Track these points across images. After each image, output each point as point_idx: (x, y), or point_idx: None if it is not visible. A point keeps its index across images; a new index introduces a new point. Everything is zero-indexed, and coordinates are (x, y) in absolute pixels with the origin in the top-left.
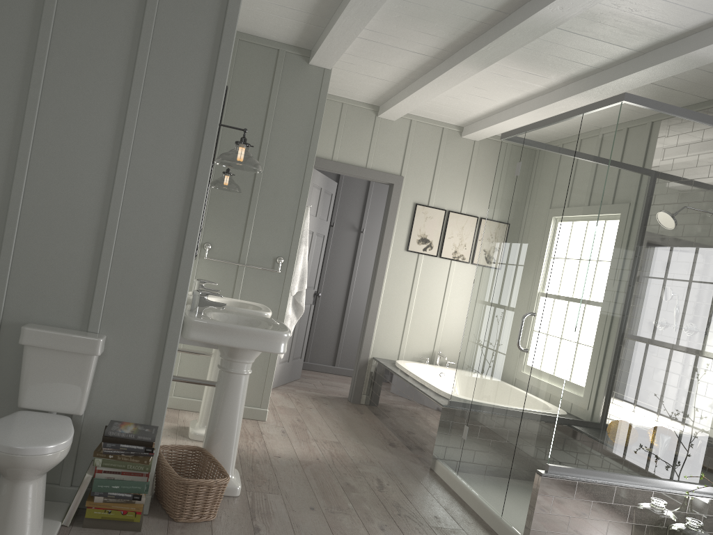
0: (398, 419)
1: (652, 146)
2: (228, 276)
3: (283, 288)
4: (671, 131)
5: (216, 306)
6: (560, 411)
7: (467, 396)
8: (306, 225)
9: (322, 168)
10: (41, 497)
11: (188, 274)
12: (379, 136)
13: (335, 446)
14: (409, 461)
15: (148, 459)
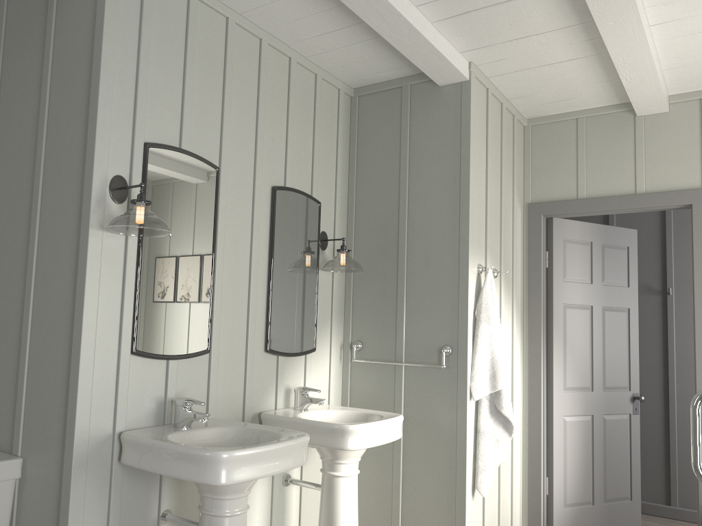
0: None
1: None
2: (386, 380)
3: (457, 390)
4: None
5: (196, 418)
6: None
7: None
8: (485, 295)
9: (565, 215)
10: None
11: (76, 376)
12: (647, 142)
13: None
14: None
15: None
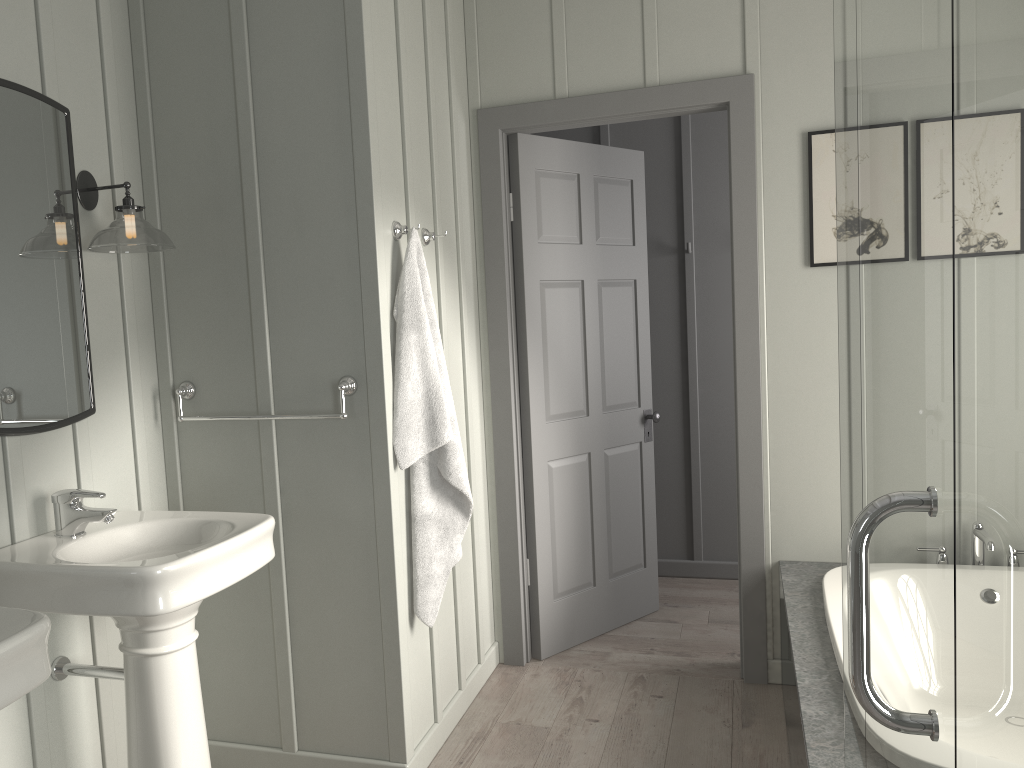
0: None
1: None
2: (246, 449)
3: (372, 455)
4: None
5: None
6: None
7: None
8: (410, 278)
9: (537, 128)
10: None
11: None
12: None
13: None
14: None
15: None
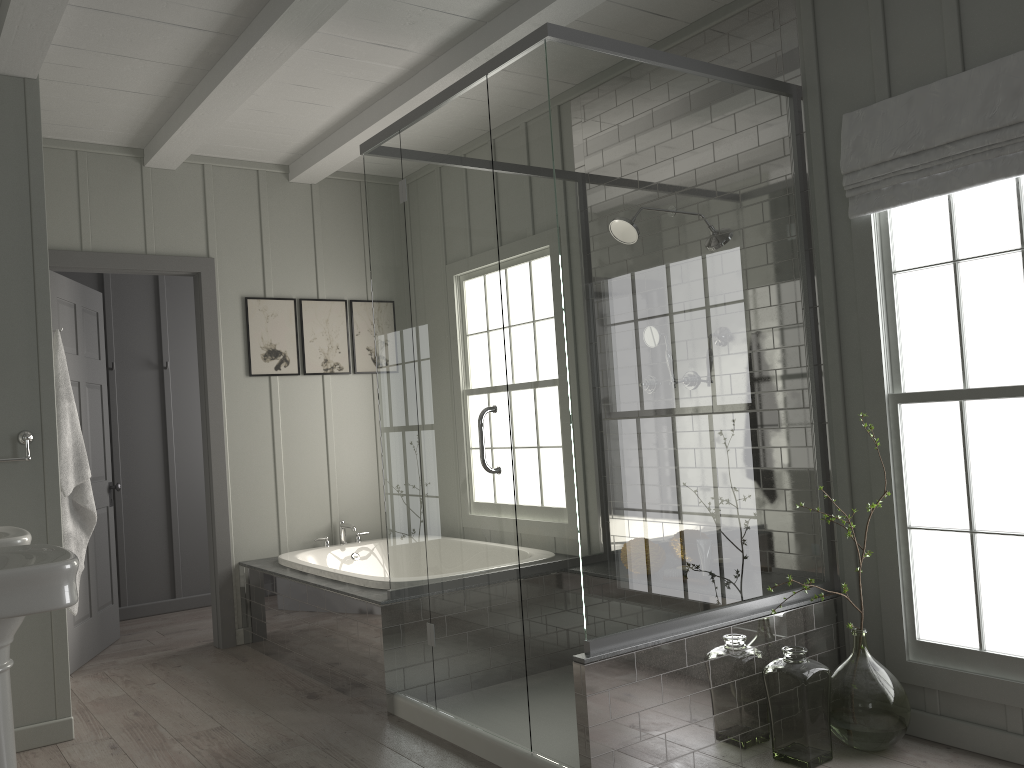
0: (310, 649)
1: (601, 105)
2: None
3: (46, 487)
4: (620, 79)
5: None
6: (582, 549)
7: (418, 575)
8: (62, 364)
9: (67, 268)
10: None
11: None
12: (155, 198)
13: (219, 737)
14: (350, 714)
15: None
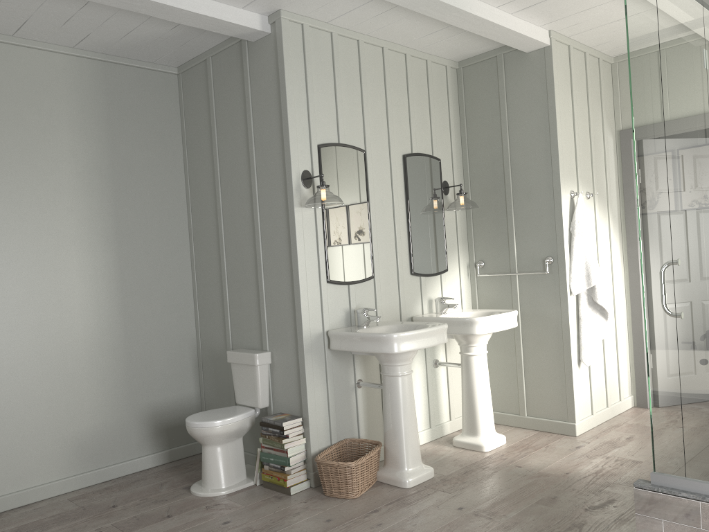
0: None
1: None
2: (505, 287)
3: (559, 289)
4: None
5: (372, 319)
6: (650, 394)
7: None
8: (577, 214)
9: None
10: (223, 458)
11: (299, 298)
12: None
13: (624, 465)
14: None
15: (282, 439)
